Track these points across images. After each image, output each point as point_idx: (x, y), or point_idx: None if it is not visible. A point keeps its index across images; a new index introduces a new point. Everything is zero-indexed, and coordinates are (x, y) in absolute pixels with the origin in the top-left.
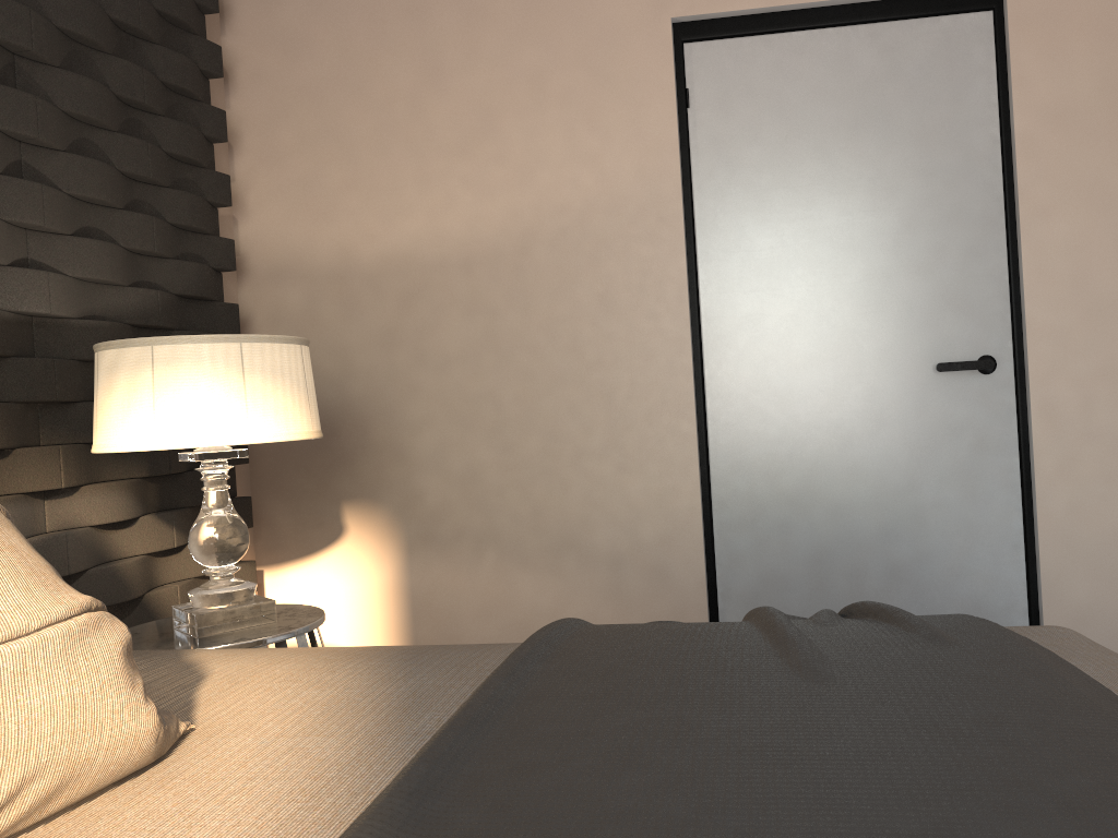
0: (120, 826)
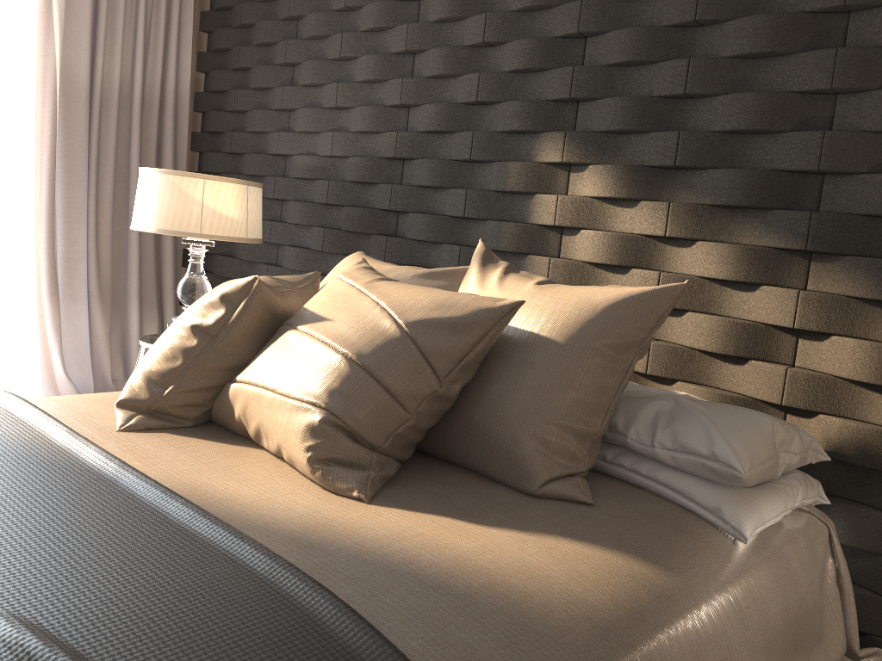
0: (270, 479)
